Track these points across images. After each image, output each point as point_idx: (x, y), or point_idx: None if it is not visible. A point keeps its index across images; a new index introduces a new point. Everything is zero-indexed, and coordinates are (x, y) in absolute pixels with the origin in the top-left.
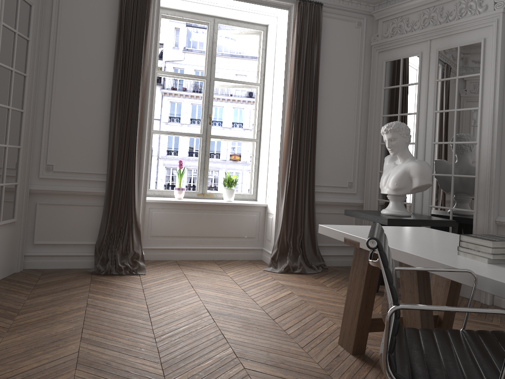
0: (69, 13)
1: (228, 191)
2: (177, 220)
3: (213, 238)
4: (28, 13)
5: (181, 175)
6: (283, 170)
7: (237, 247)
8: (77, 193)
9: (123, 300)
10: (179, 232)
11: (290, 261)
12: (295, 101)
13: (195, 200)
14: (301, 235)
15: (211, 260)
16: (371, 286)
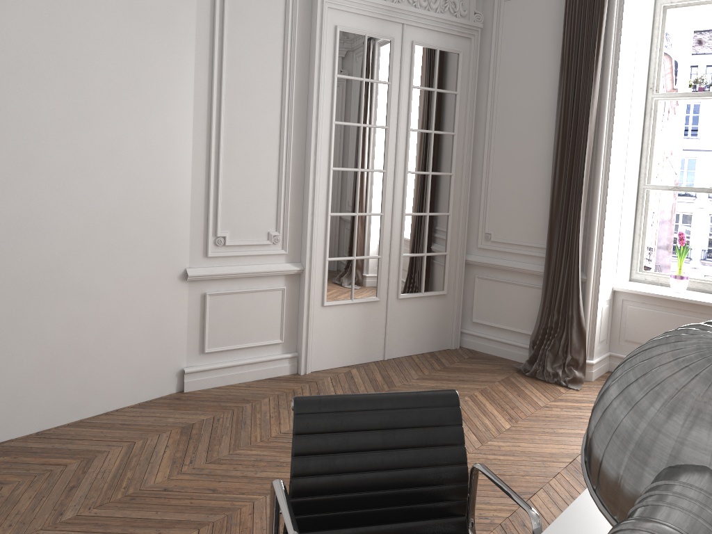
0: (509, 48)
1: None
2: (666, 325)
3: None
4: (454, 64)
5: (680, 255)
6: None
7: None
8: (514, 269)
9: (497, 411)
10: None
11: None
12: None
13: (703, 297)
14: None
15: None
16: None
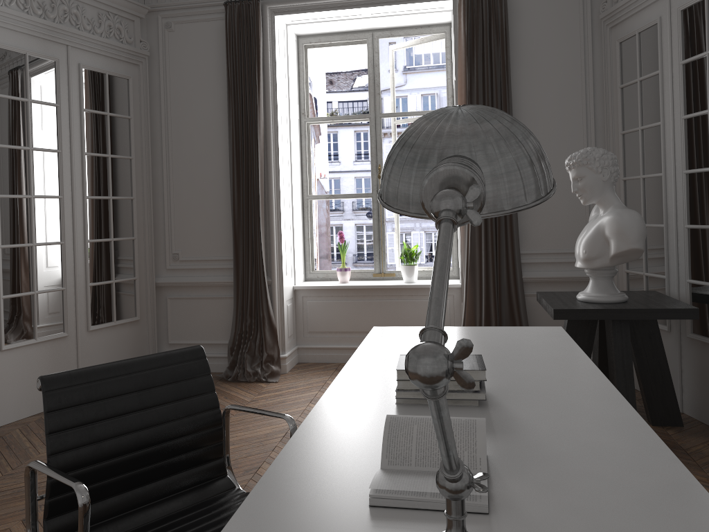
0: (177, 75)
1: (406, 268)
2: (339, 311)
3: None
4: (125, 89)
5: (342, 251)
6: (462, 236)
7: None
8: (205, 284)
9: None
10: (342, 326)
11: None
12: None
13: (363, 282)
14: None
15: None
16: None
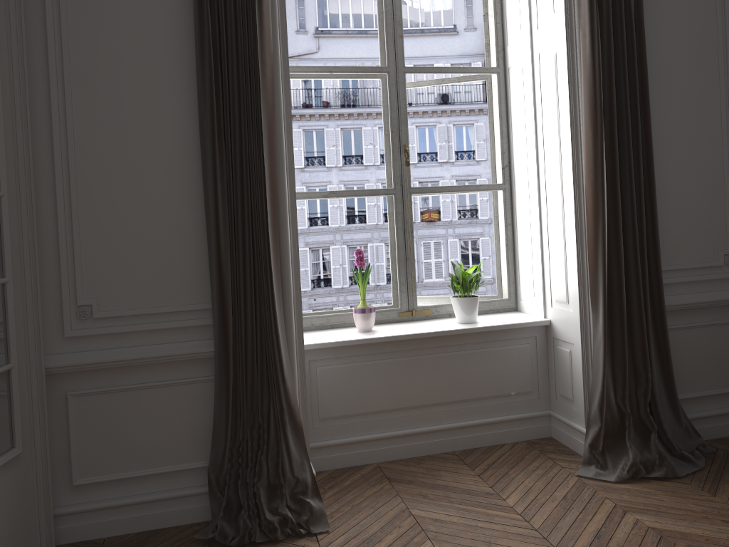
0: None
1: (465, 301)
2: (370, 379)
3: (447, 406)
4: None
5: (364, 281)
6: (590, 250)
7: (499, 417)
8: (153, 360)
9: None
10: (376, 402)
11: (635, 450)
12: (602, 92)
13: (398, 328)
14: (648, 387)
15: (450, 452)
16: None
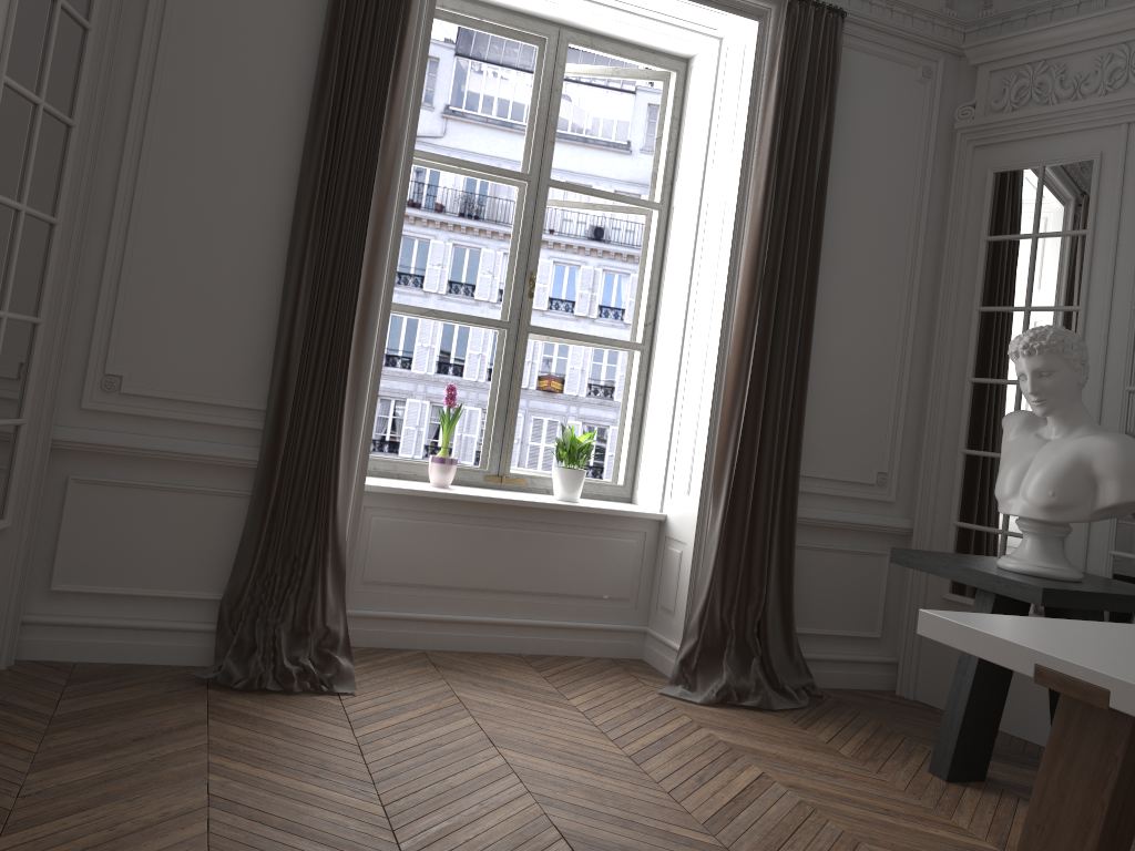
0: None
1: (569, 474)
2: (435, 544)
3: (522, 596)
4: None
5: (450, 424)
6: (723, 432)
7: (584, 623)
8: (183, 457)
9: (310, 784)
10: (437, 575)
11: (731, 673)
12: (766, 254)
13: (481, 491)
14: (759, 604)
15: (515, 654)
16: (1122, 824)
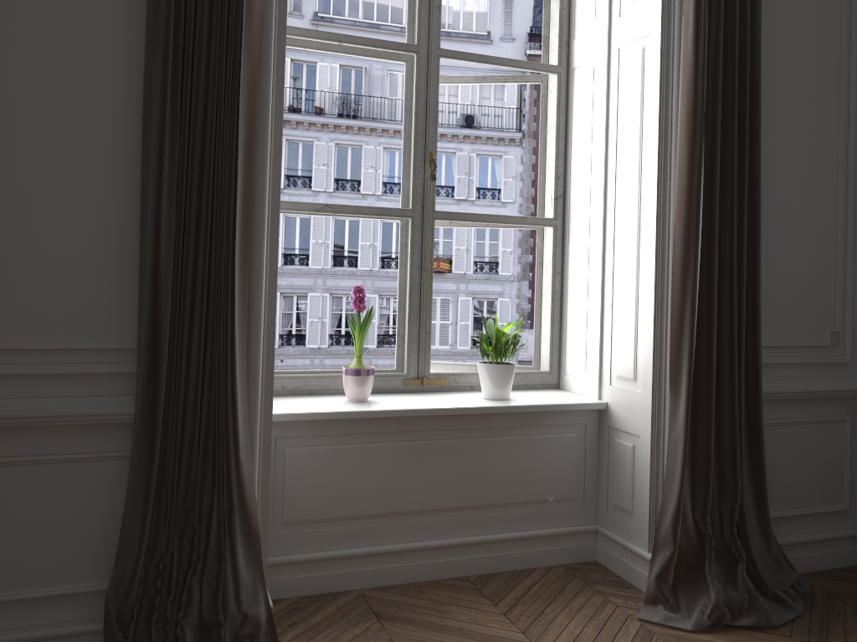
0: None
1: (497, 370)
2: (360, 469)
3: (462, 512)
4: None
5: (362, 331)
6: (675, 310)
7: (531, 531)
8: (35, 421)
9: None
10: (366, 503)
11: (719, 587)
12: (704, 101)
13: (404, 401)
14: (737, 500)
15: (462, 577)
16: None
